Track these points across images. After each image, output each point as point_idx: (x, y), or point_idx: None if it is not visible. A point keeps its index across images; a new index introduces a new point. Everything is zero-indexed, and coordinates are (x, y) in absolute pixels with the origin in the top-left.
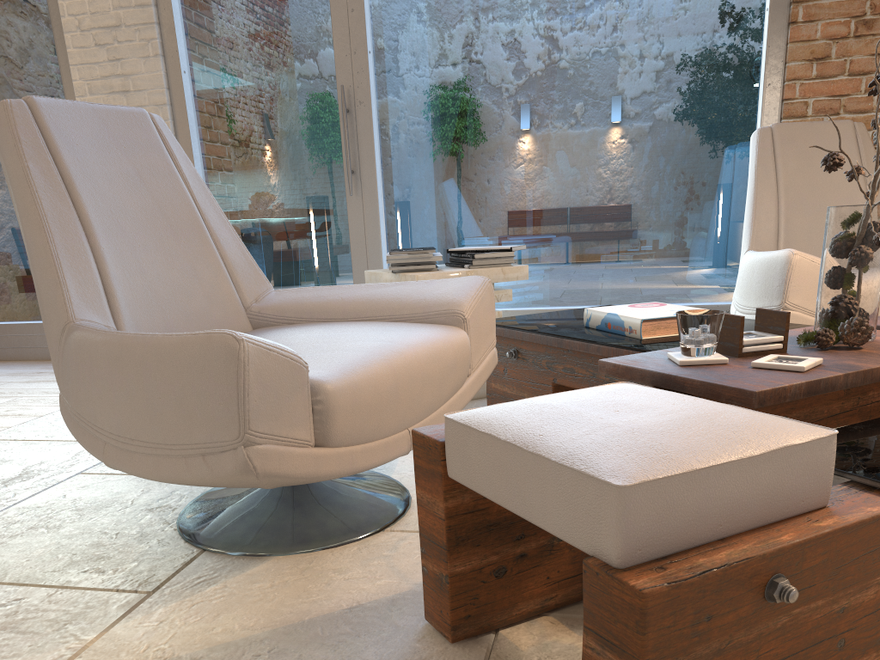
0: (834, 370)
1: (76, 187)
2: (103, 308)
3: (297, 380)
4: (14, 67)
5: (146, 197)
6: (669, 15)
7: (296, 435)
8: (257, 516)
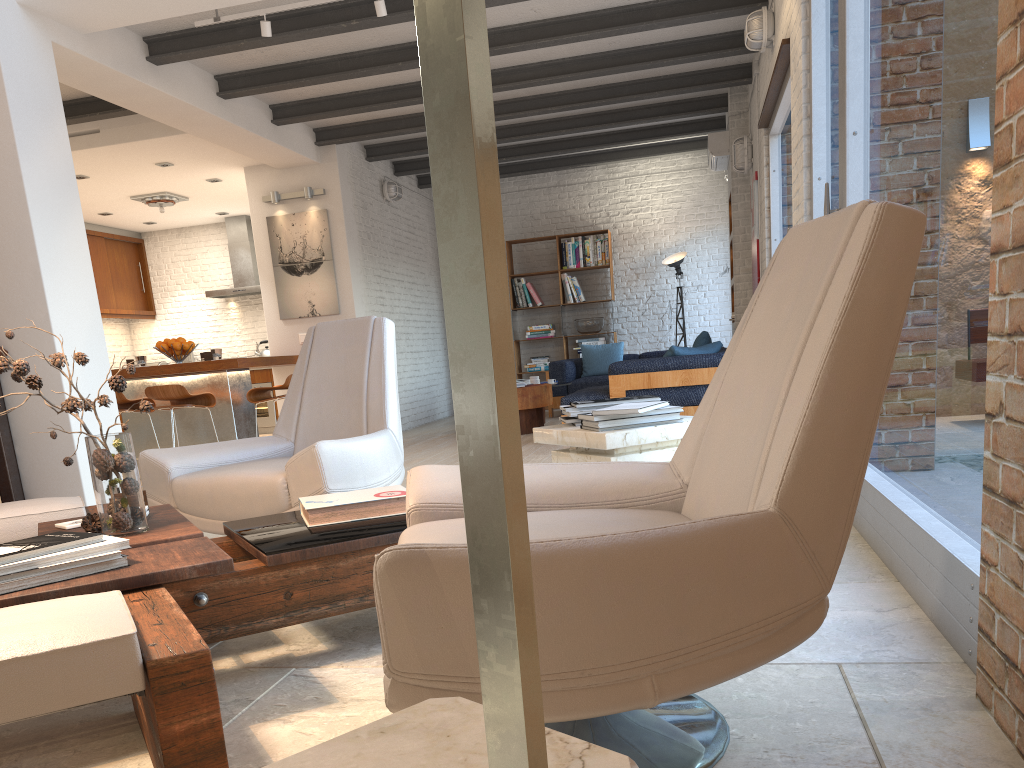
0: (47, 531)
1: (308, 369)
2: (290, 429)
3: (162, 476)
4: None
5: (342, 370)
6: None
7: (162, 499)
8: None
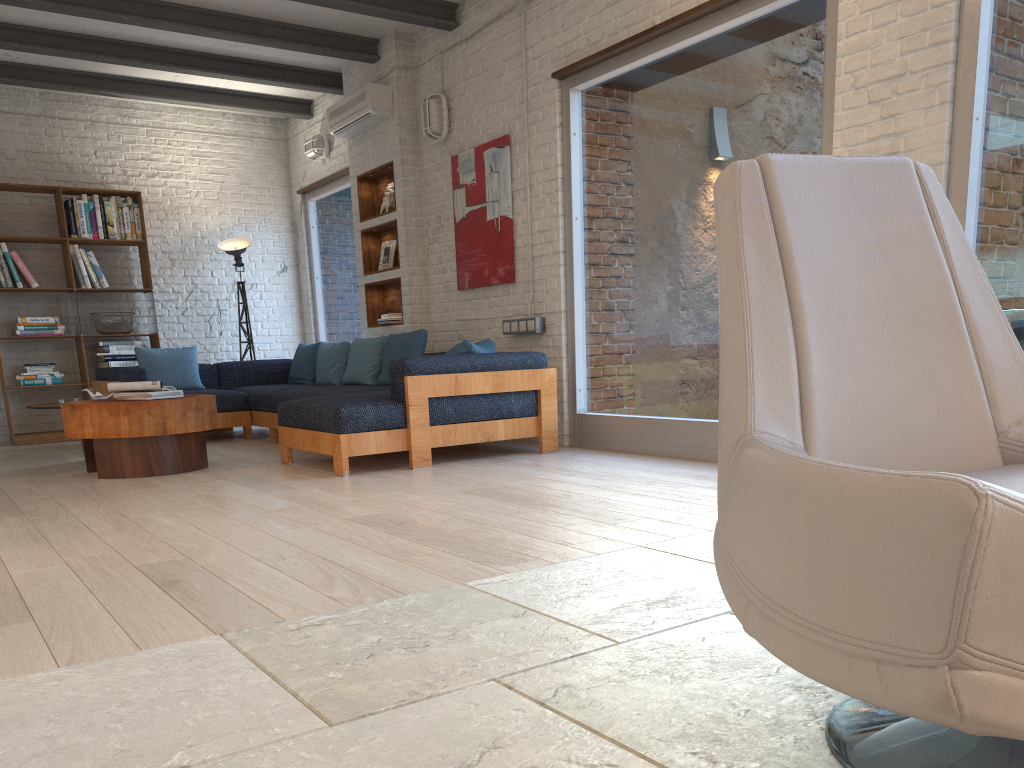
0: None
1: (793, 263)
2: (792, 418)
3: None
4: (772, 143)
5: (884, 274)
6: None
7: None
8: (947, 750)
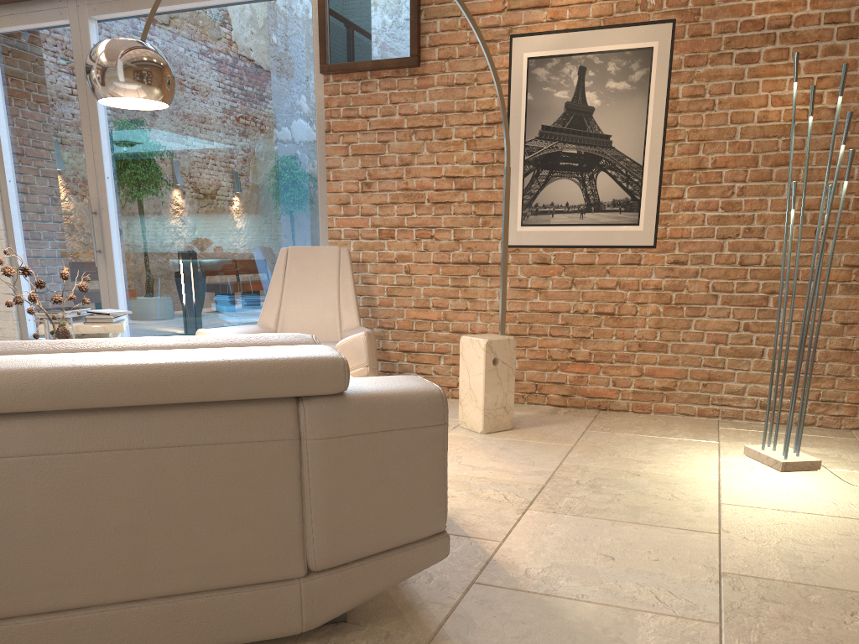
0: None
1: None
2: None
3: None
4: None
5: None
6: (269, 169)
7: None
8: None
